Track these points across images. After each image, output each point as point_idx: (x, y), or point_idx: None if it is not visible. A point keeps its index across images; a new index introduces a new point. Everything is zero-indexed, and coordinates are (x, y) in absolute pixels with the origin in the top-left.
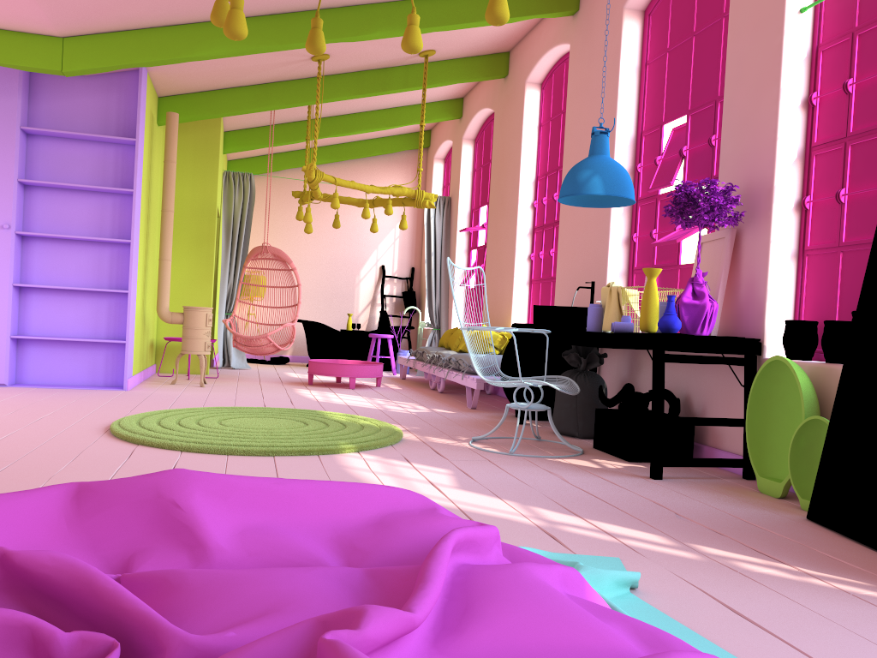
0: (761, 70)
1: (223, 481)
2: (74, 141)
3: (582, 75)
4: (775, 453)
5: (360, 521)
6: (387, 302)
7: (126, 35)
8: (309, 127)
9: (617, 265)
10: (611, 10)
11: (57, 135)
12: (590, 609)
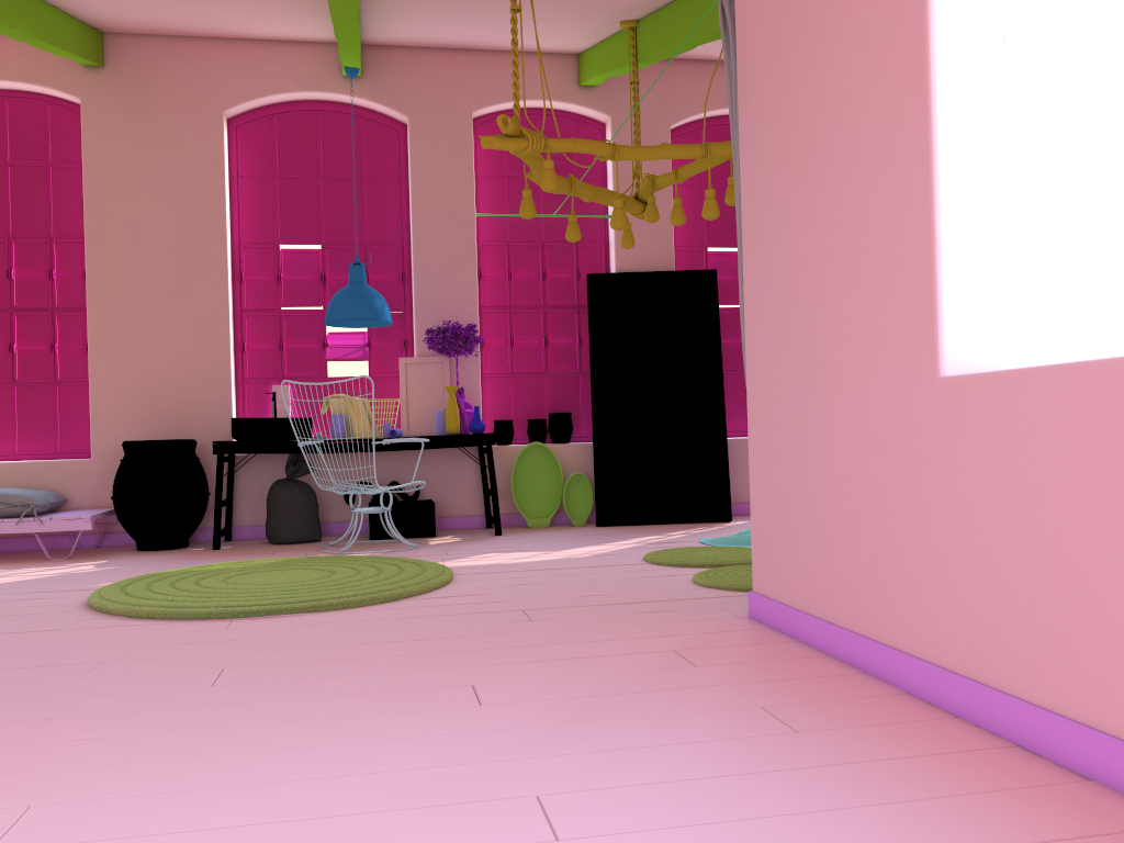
0: (456, 247)
1: None
2: None
3: (130, 151)
4: (522, 504)
5: None
6: None
7: None
8: None
9: (233, 373)
10: (197, 104)
11: None
12: None
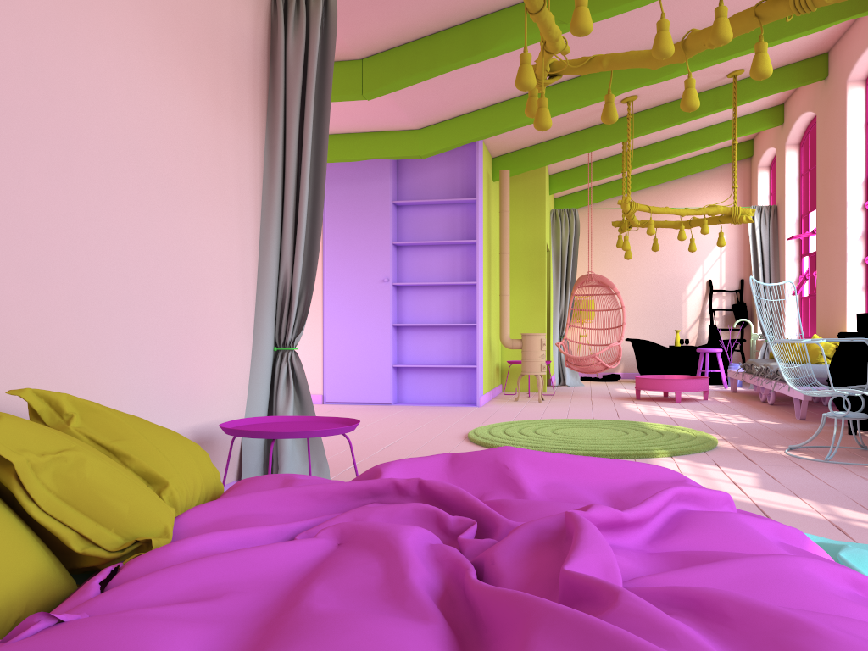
0: None
1: (534, 454)
2: (430, 206)
3: None
4: None
5: (626, 485)
6: (716, 315)
7: (465, 118)
8: (624, 161)
9: None
10: None
11: (418, 204)
12: (792, 550)
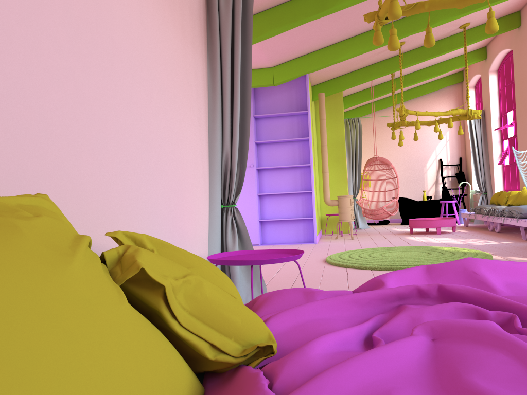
0: None
1: (491, 262)
2: (277, 118)
3: None
4: None
5: None
6: (445, 180)
7: (301, 58)
8: (393, 85)
9: None
10: None
11: (269, 116)
12: None
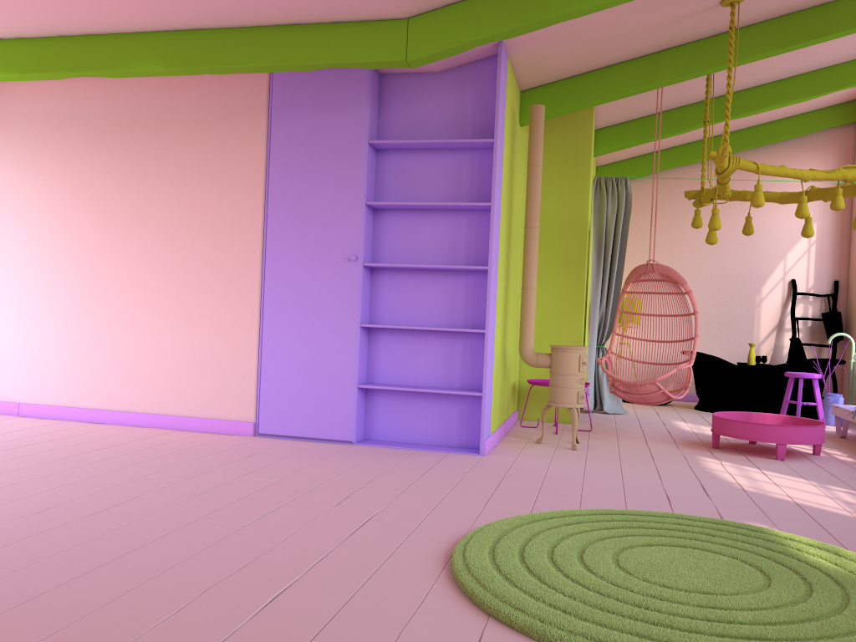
0: None
1: None
2: (425, 152)
3: None
4: None
5: None
6: (799, 326)
7: (480, 1)
8: (708, 105)
9: None
10: None
11: (407, 147)
12: None
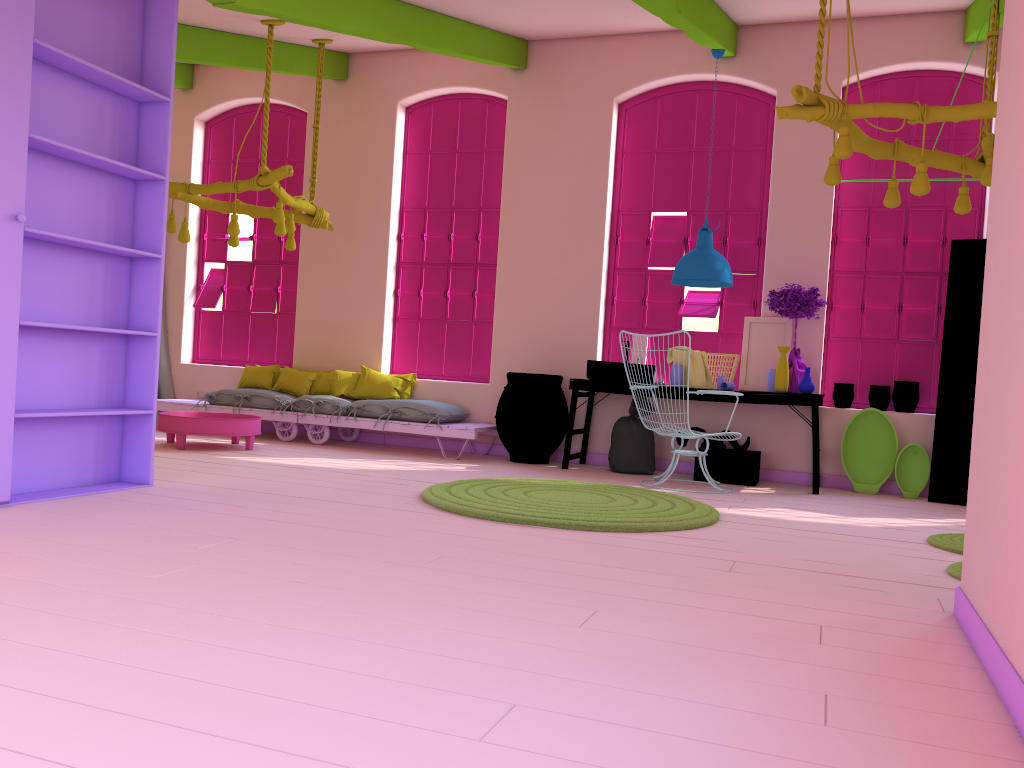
0: (812, 213)
1: None
2: (63, 75)
3: (538, 136)
4: (852, 467)
5: None
6: None
7: None
8: None
9: (601, 322)
10: (593, 93)
11: (55, 62)
12: None
